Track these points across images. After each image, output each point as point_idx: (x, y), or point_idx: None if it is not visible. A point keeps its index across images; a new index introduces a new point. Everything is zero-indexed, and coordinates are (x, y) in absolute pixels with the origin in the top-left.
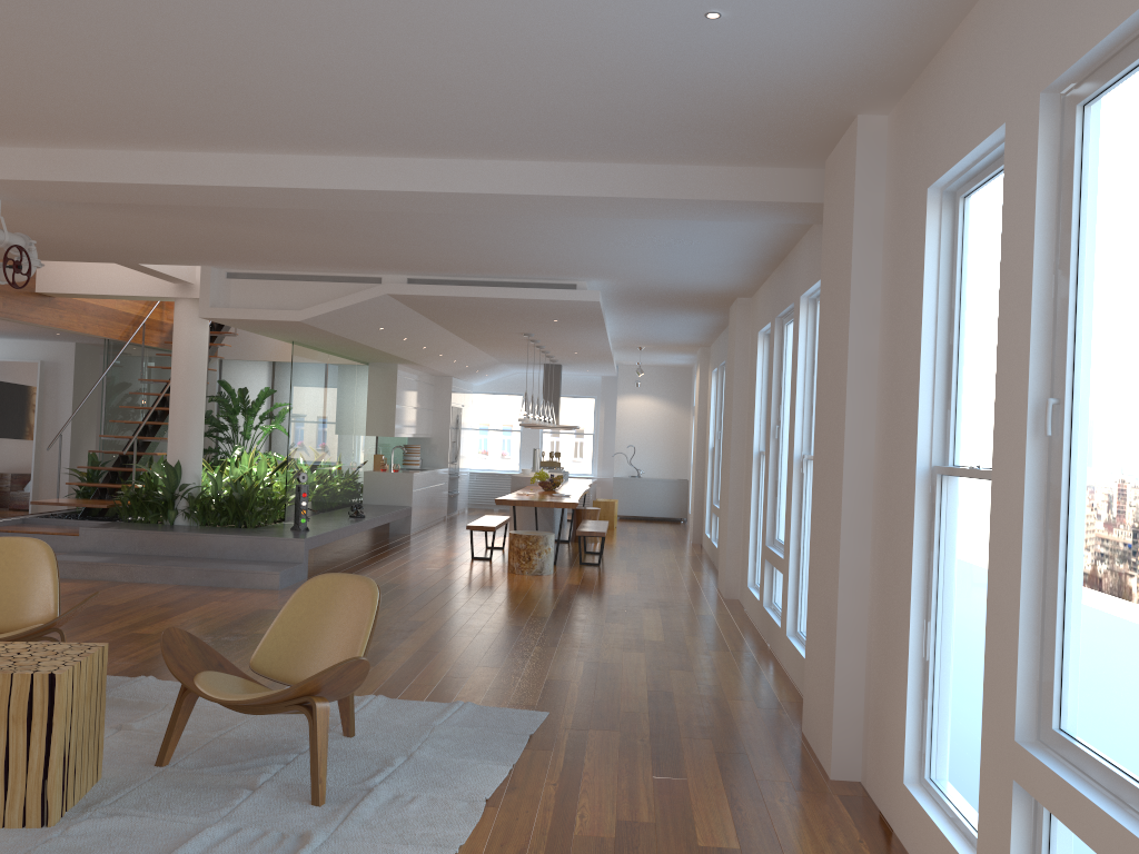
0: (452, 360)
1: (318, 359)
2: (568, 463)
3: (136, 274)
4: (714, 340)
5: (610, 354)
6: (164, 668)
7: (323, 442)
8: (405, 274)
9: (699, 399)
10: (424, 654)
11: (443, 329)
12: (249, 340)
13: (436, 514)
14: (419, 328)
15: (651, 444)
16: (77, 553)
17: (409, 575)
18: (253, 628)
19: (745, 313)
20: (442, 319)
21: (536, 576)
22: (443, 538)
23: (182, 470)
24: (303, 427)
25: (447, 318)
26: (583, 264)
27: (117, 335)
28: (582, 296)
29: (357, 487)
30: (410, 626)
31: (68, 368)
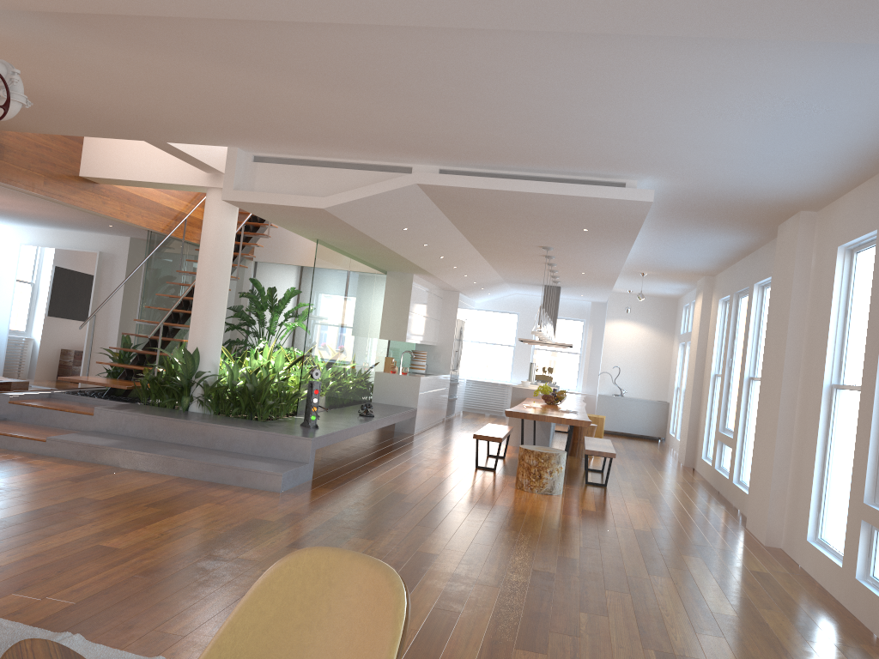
0: (463, 274)
1: (341, 261)
2: (555, 378)
3: (172, 162)
4: (725, 269)
5: (616, 276)
6: (105, 616)
7: (339, 340)
8: (437, 163)
9: (699, 326)
10: (442, 616)
11: (463, 238)
12: (282, 246)
13: (437, 416)
14: (441, 234)
15: (634, 366)
16: (88, 432)
17: (416, 483)
18: (238, 549)
19: (809, 228)
20: (465, 224)
21: (546, 496)
22: (444, 441)
23: (201, 358)
24: (321, 325)
25: (472, 223)
26: (649, 150)
27: (159, 227)
28: (633, 195)
29: (368, 386)
30: (422, 562)
31: (122, 260)
